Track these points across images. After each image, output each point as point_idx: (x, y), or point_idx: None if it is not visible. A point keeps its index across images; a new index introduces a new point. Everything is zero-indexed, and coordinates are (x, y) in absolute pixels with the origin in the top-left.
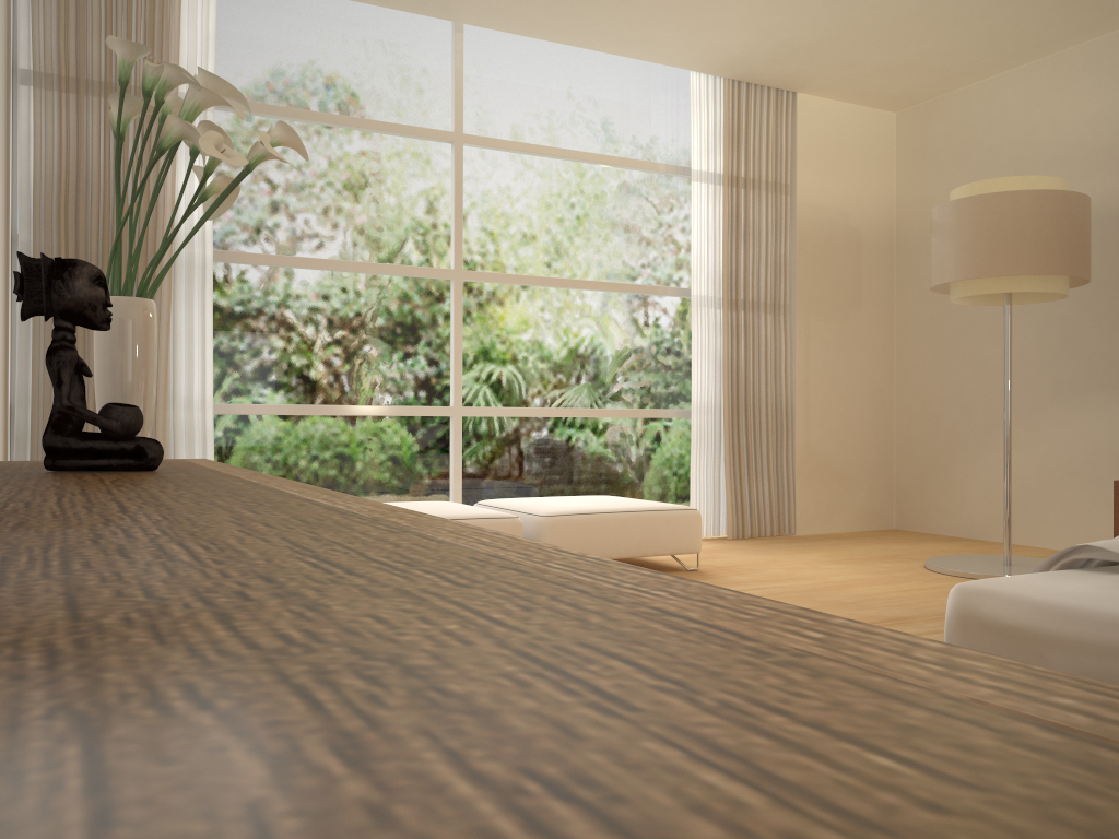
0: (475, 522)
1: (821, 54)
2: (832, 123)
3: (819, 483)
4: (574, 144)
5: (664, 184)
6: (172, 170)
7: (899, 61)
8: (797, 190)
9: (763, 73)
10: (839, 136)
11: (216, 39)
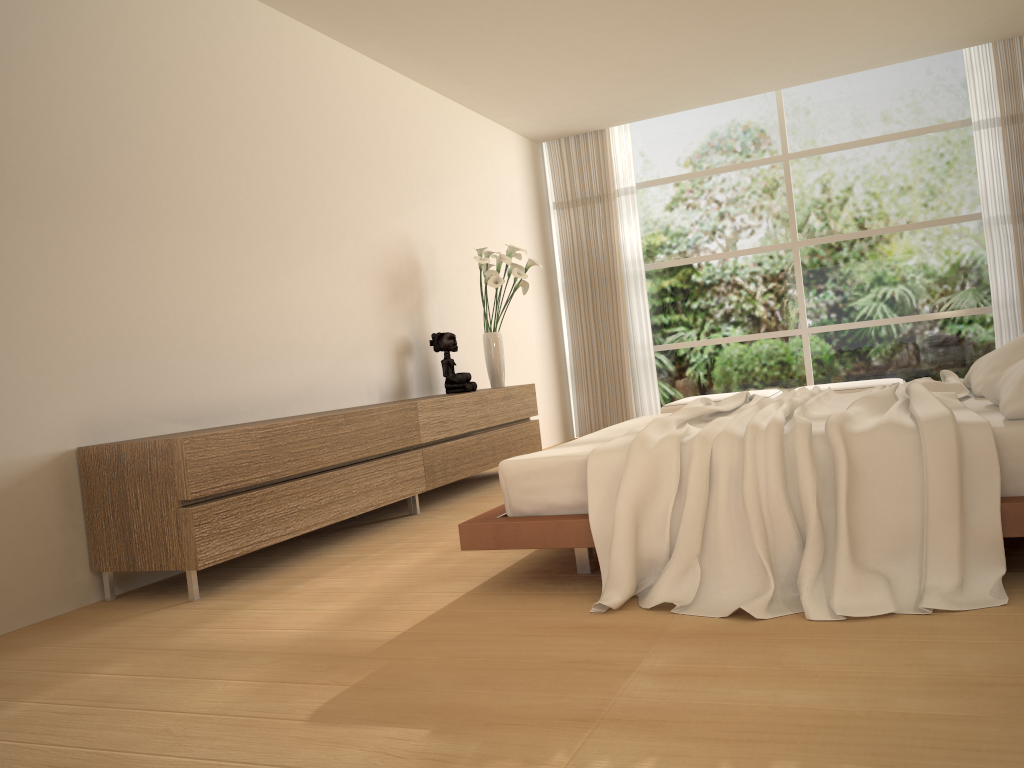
0: None
1: None
2: None
3: None
4: (876, 132)
5: (963, 135)
6: (615, 232)
7: None
8: None
9: (1015, 31)
10: None
11: (640, 151)
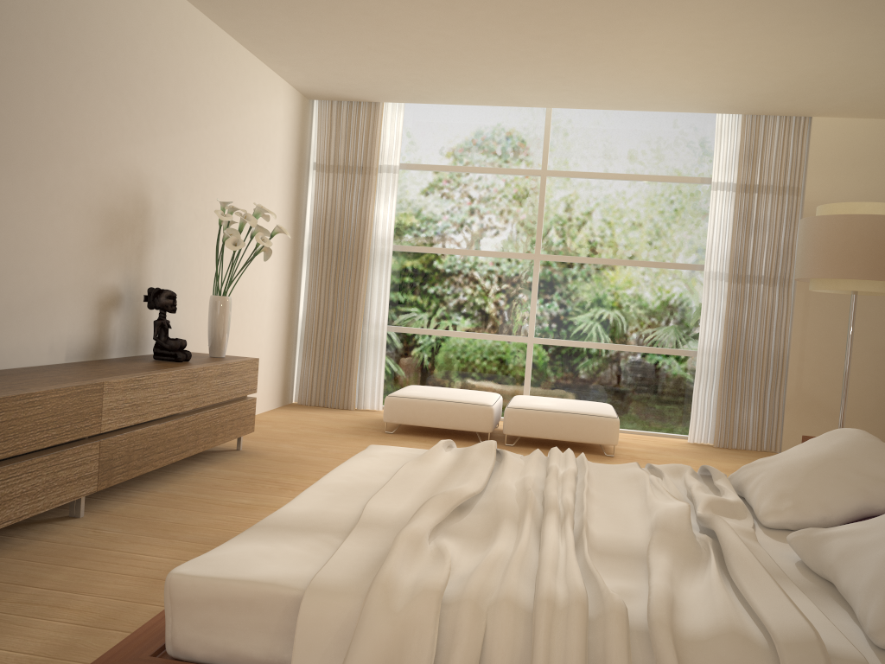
0: (463, 405)
1: (791, 96)
2: (848, 137)
3: (808, 417)
4: (628, 169)
5: (700, 191)
6: (371, 207)
7: (866, 94)
8: (805, 192)
9: (765, 110)
10: (856, 146)
11: (409, 132)
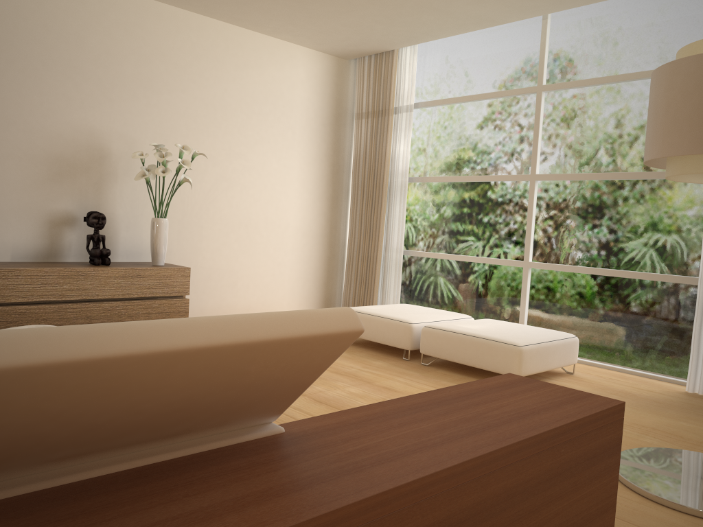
0: (389, 321)
1: None
2: None
3: None
4: (628, 68)
5: None
6: (387, 145)
7: None
8: None
9: None
10: None
11: (429, 72)
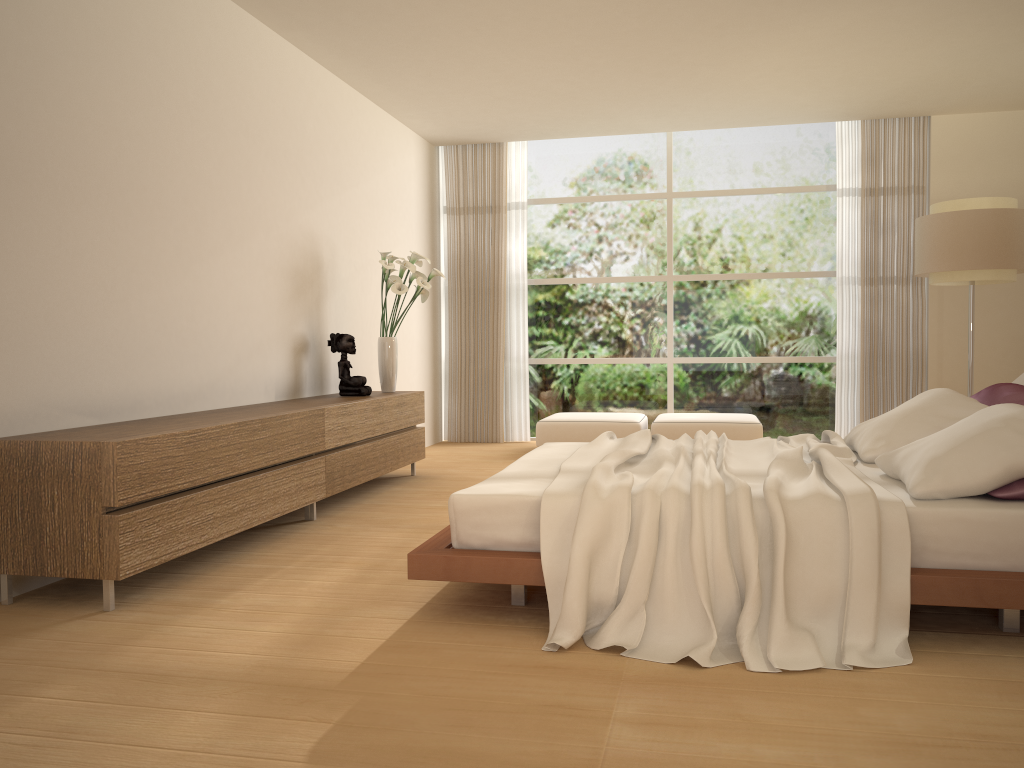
0: (611, 424)
1: (905, 100)
2: (968, 132)
3: None
4: (752, 184)
5: (827, 198)
6: (503, 245)
7: (977, 91)
8: (930, 190)
9: (882, 114)
10: (977, 140)
11: (533, 168)
